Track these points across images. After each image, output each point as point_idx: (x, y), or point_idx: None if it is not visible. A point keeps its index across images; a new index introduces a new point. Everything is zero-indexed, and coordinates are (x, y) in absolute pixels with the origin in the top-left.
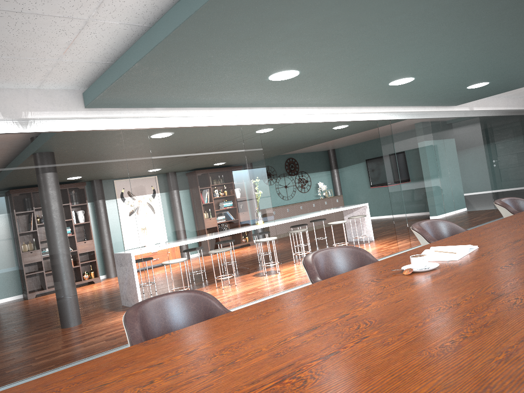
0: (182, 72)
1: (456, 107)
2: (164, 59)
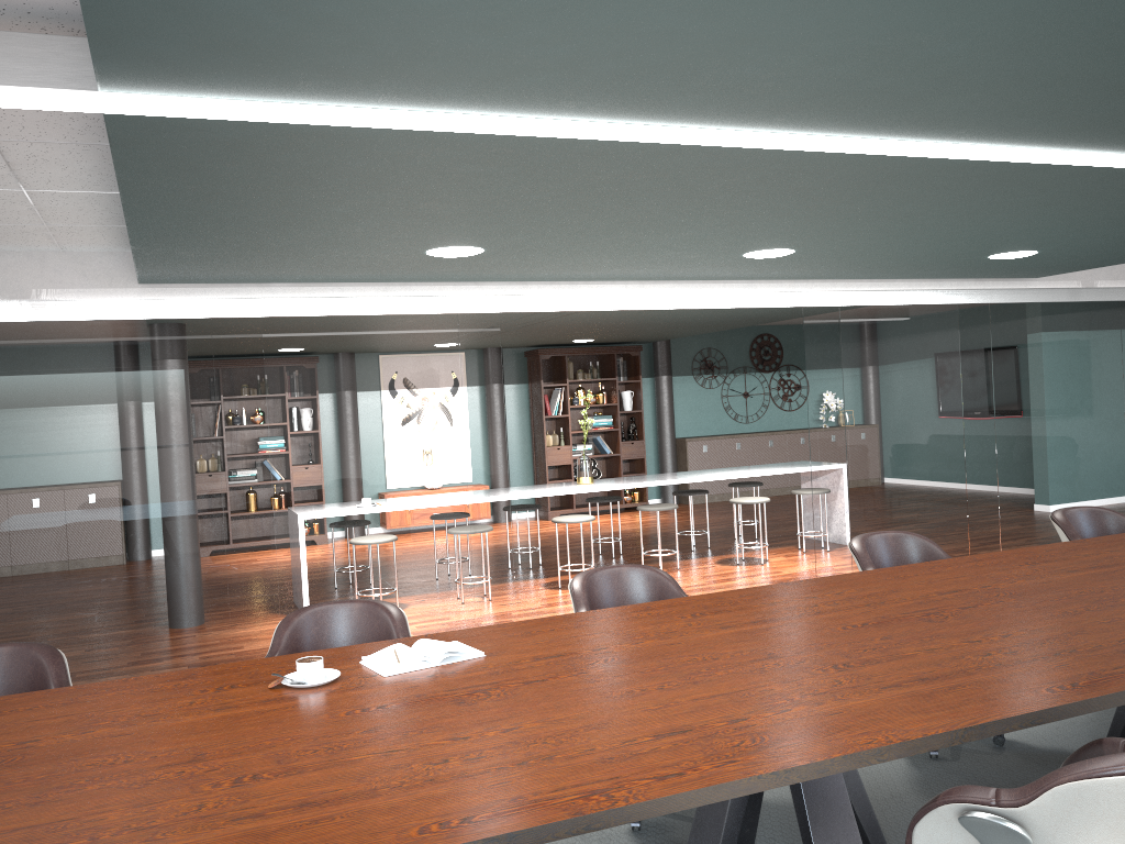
0: (236, 252)
1: (1039, 280)
2: (170, 241)
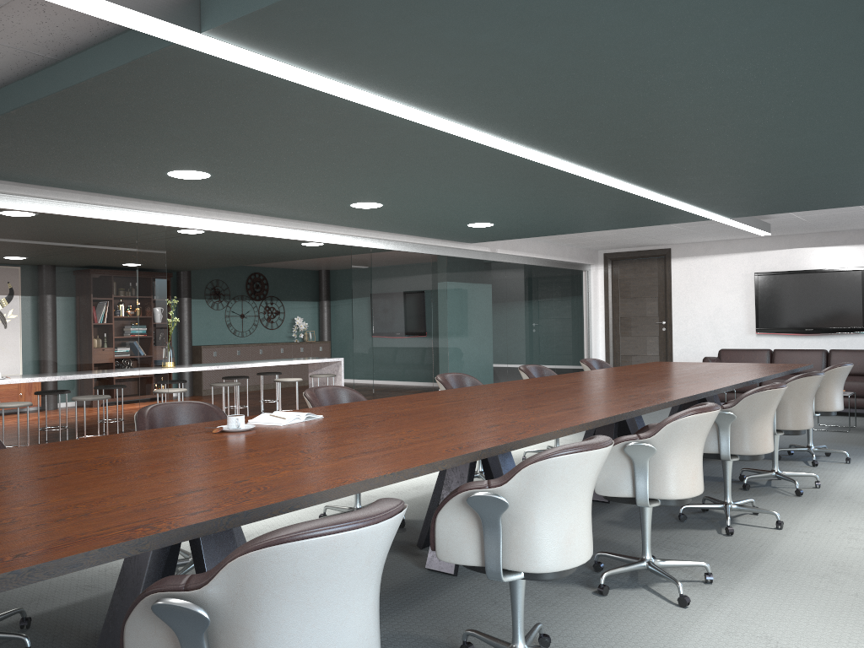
0: (34, 150)
1: (471, 245)
2: (4, 133)
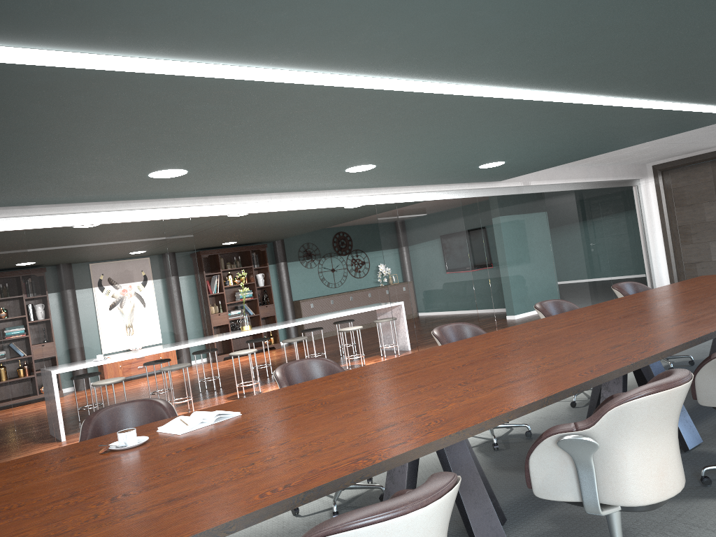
0: (15, 179)
1: (501, 182)
2: None
